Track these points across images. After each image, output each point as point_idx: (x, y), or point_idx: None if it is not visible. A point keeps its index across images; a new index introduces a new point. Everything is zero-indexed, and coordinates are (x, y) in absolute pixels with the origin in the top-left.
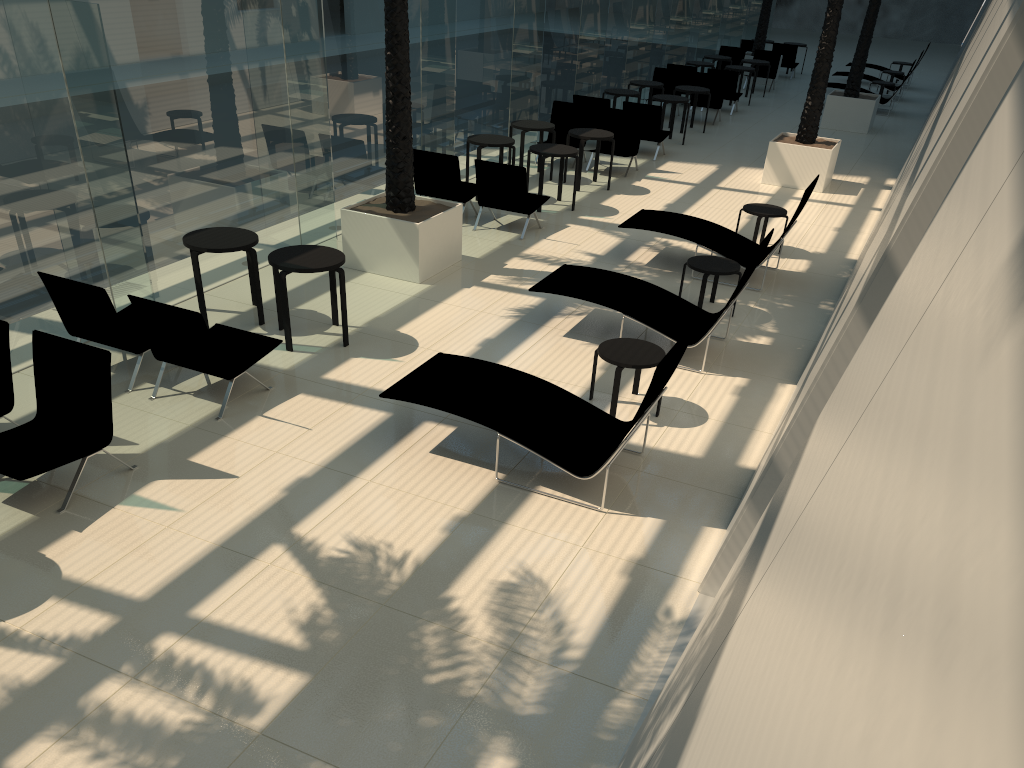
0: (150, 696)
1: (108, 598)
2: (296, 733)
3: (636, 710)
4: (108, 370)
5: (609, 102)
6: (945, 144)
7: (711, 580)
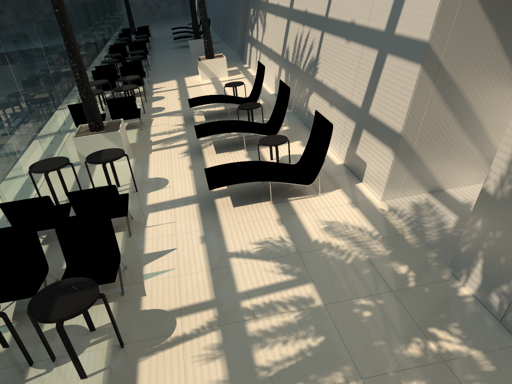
0: (270, 318)
1: (199, 305)
2: (335, 297)
3: (414, 236)
4: (109, 220)
5: (114, 65)
6: (440, 0)
7: (385, 193)
